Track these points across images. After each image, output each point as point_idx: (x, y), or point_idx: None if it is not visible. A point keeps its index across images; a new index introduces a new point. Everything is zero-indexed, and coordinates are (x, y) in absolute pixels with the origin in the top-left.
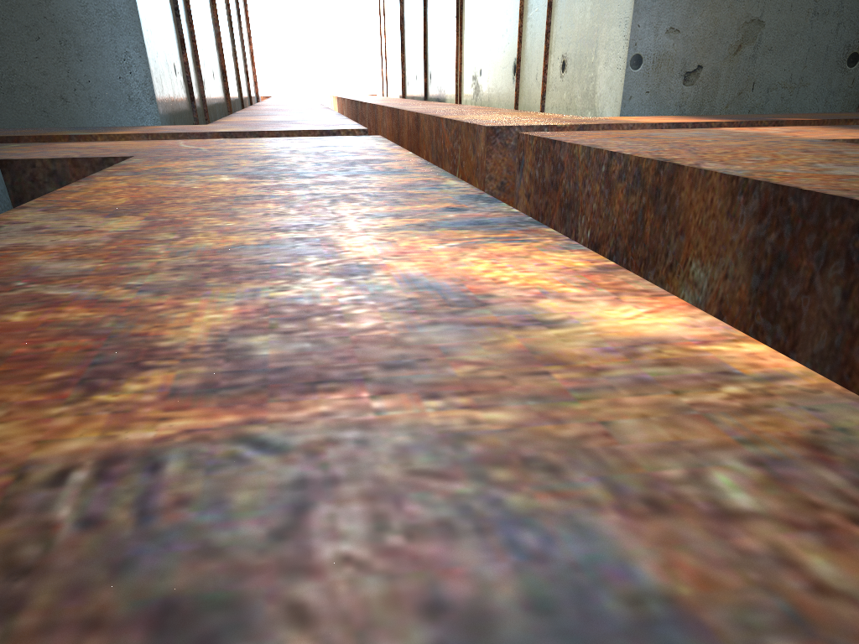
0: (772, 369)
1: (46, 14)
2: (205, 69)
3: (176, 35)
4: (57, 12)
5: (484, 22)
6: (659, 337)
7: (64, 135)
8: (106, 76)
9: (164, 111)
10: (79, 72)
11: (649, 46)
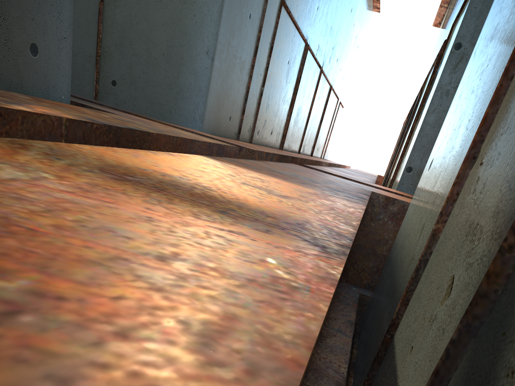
0: (4, 106)
1: (176, 82)
2: (264, 128)
3: (240, 107)
4: (180, 82)
5: (402, 148)
6: (11, 106)
7: (145, 117)
8: (188, 108)
9: (208, 128)
10: (179, 104)
11: (416, 165)
